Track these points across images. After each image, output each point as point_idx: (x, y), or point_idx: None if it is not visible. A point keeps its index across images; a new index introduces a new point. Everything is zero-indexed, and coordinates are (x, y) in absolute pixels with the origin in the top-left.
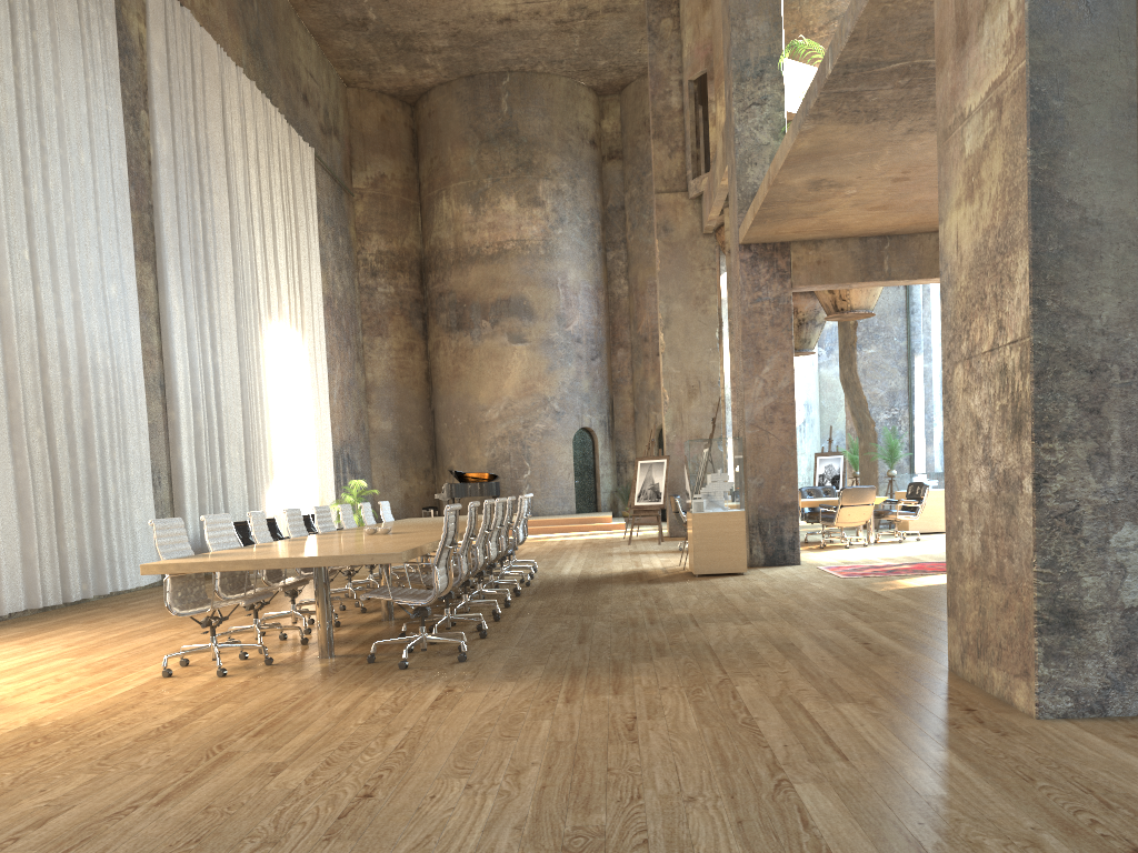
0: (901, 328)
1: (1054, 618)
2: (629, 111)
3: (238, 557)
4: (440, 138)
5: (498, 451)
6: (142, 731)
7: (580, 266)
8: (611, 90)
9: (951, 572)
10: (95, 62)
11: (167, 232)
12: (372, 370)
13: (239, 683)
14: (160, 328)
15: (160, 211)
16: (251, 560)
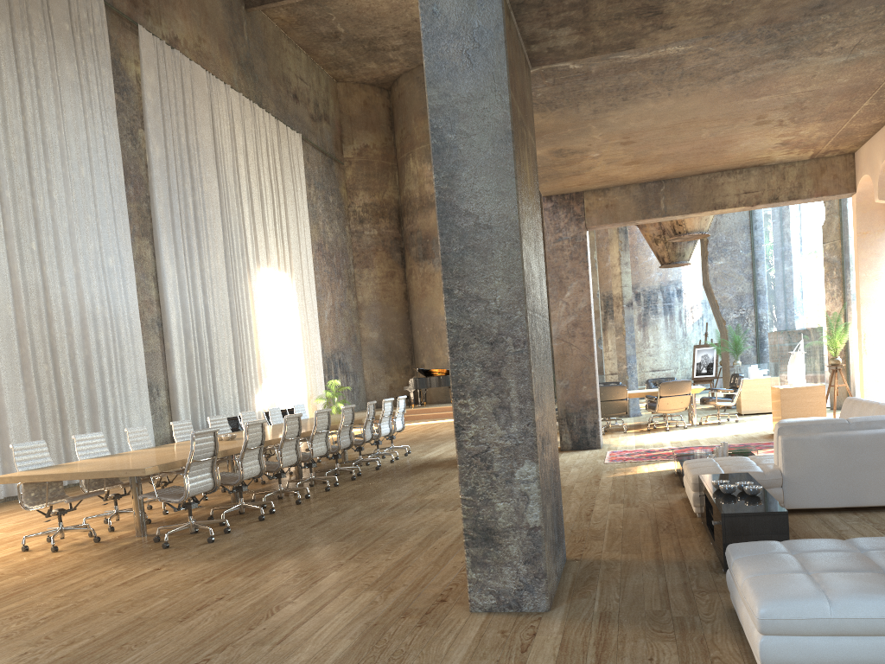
0: (746, 242)
1: (477, 534)
2: None
3: (59, 469)
4: (407, 113)
5: None
6: None
7: None
8: None
9: None
10: (92, 102)
11: (160, 214)
12: (362, 294)
13: (54, 558)
14: (157, 283)
15: (154, 200)
16: (53, 474)
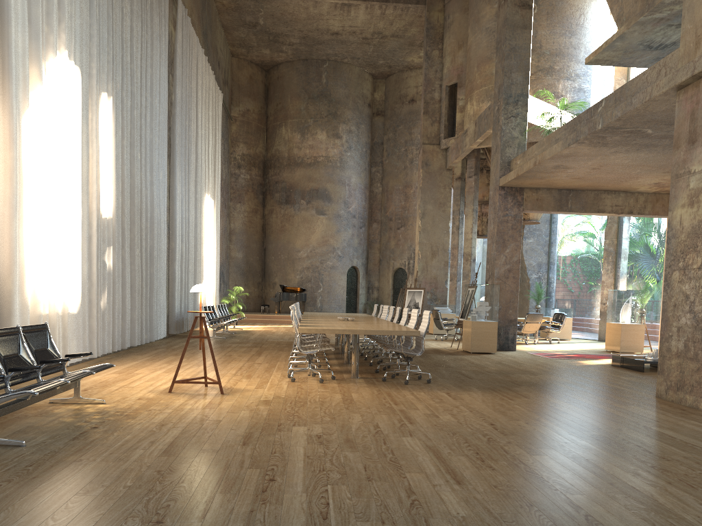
0: (547, 230)
1: None
2: (391, 90)
3: (335, 327)
4: (284, 92)
5: (304, 275)
6: (338, 401)
7: (358, 174)
8: (381, 76)
9: (662, 356)
10: (162, 50)
11: (177, 143)
12: (234, 222)
13: (337, 386)
14: (169, 195)
15: (175, 131)
16: (351, 329)
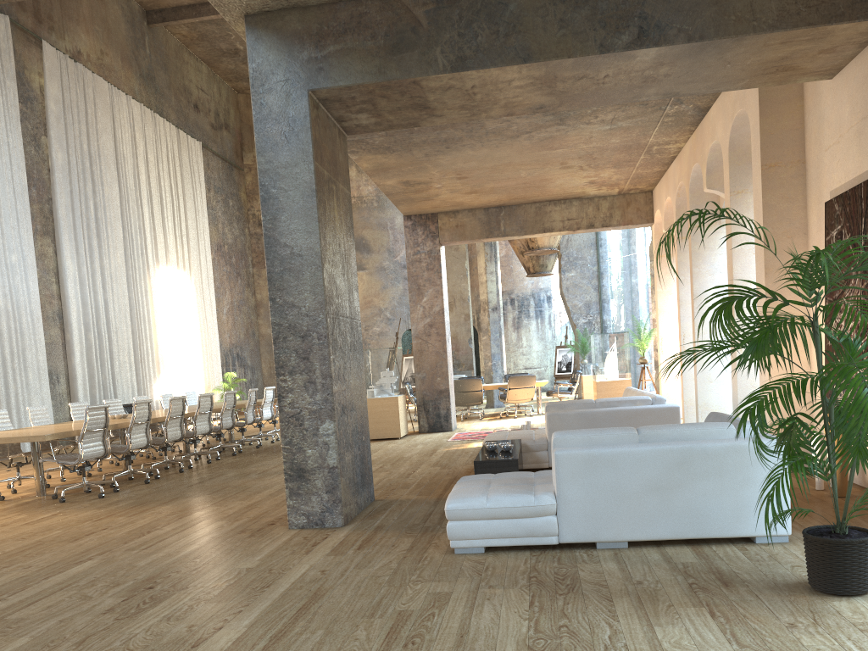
0: (593, 257)
1: (293, 472)
2: None
3: None
4: None
5: None
6: None
7: None
8: None
9: None
10: None
11: (61, 215)
12: (260, 292)
13: None
14: (59, 279)
15: (56, 202)
16: None
